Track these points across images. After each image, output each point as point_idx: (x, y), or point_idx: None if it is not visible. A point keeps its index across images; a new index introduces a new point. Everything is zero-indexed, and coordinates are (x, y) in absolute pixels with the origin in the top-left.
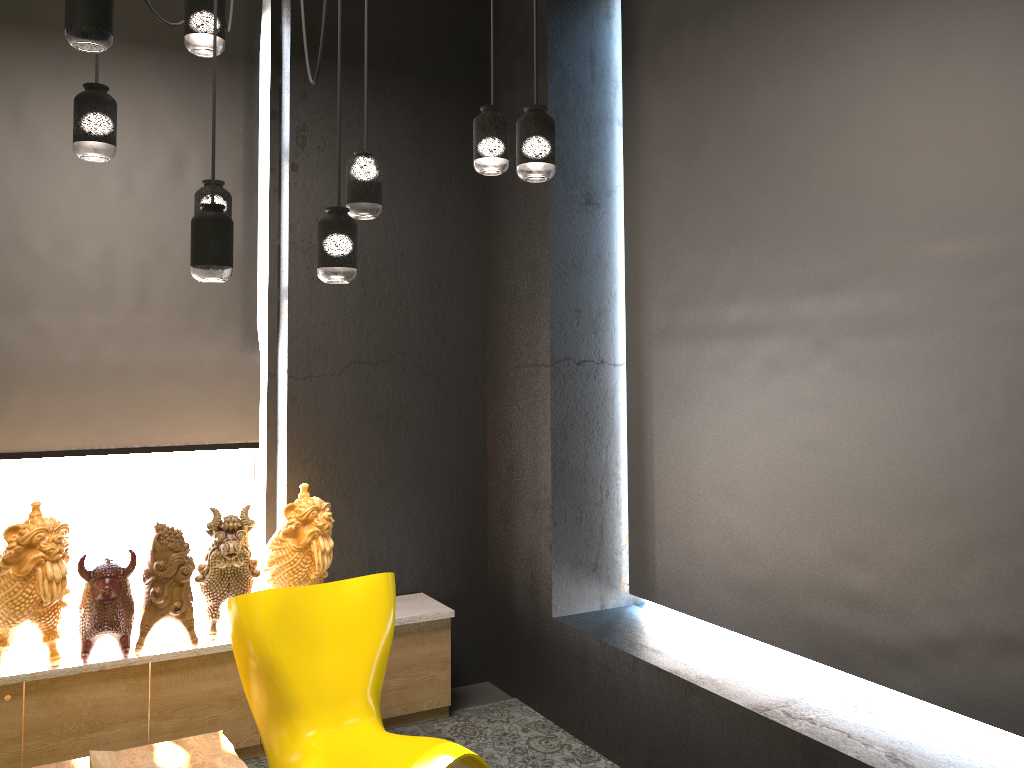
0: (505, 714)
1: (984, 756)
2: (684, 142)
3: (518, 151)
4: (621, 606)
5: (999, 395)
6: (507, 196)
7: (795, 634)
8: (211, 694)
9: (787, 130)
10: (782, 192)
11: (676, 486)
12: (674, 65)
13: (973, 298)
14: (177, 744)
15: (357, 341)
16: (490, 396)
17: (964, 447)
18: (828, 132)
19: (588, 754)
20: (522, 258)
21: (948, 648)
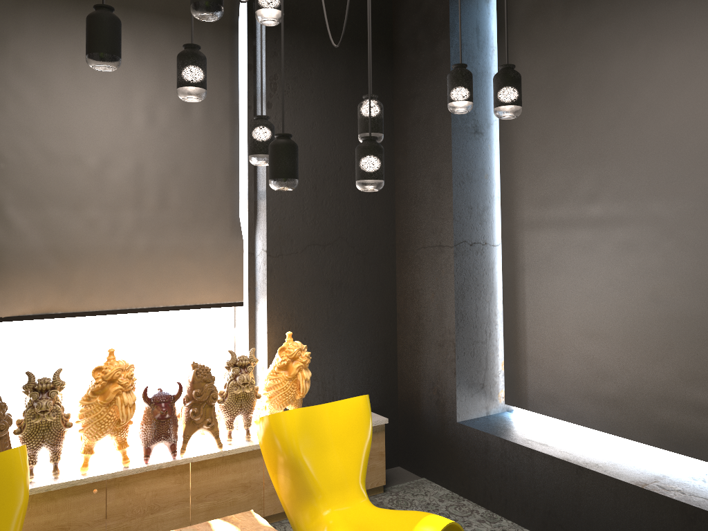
0: (422, 489)
1: None
2: (551, 90)
3: (497, 97)
4: (499, 412)
5: None
6: (413, 127)
7: (647, 431)
8: (231, 483)
9: (640, 83)
10: (636, 126)
11: (545, 330)
12: (542, 36)
13: None
14: (225, 521)
15: (312, 229)
16: (399, 267)
17: None
18: (675, 85)
19: (492, 516)
20: (427, 171)
21: None
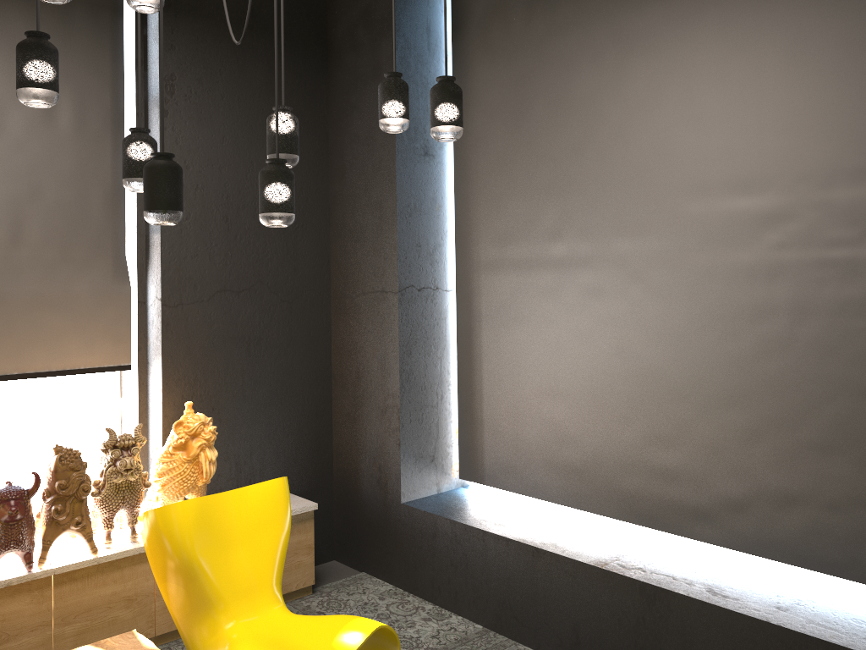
0: (360, 587)
1: (772, 583)
2: (512, 107)
3: (433, 115)
4: (452, 489)
5: (783, 315)
6: (352, 145)
7: (611, 502)
8: (110, 597)
9: (607, 103)
10: (602, 153)
11: (504, 389)
12: (502, 42)
13: (764, 242)
14: (97, 647)
15: (222, 272)
16: (335, 318)
17: (755, 354)
18: (643, 107)
19: (440, 613)
20: (368, 200)
21: (740, 506)
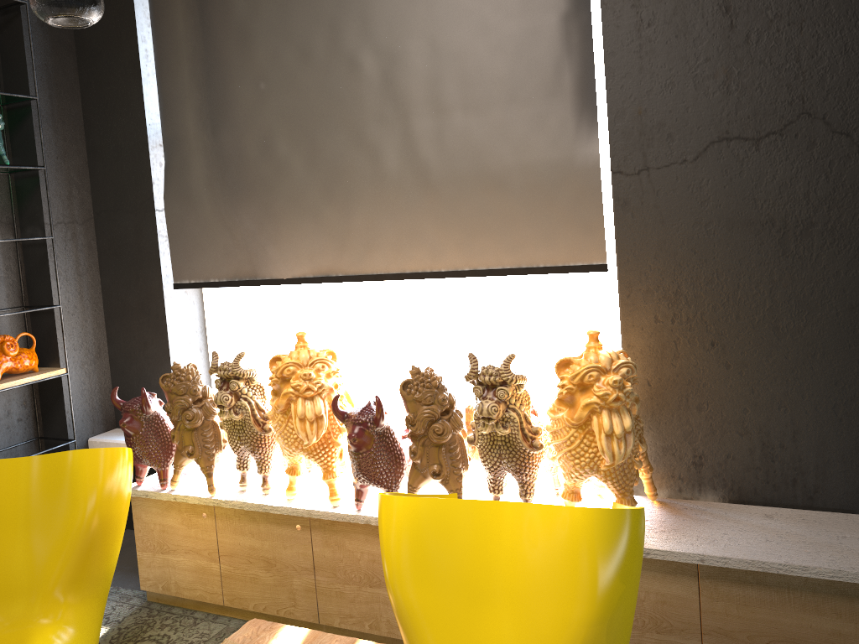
0: None
1: None
2: None
3: None
4: None
5: None
6: None
7: None
8: None
9: None
10: None
11: None
12: None
13: None
14: None
15: (721, 106)
16: None
17: None
18: None
19: None
20: None
21: None
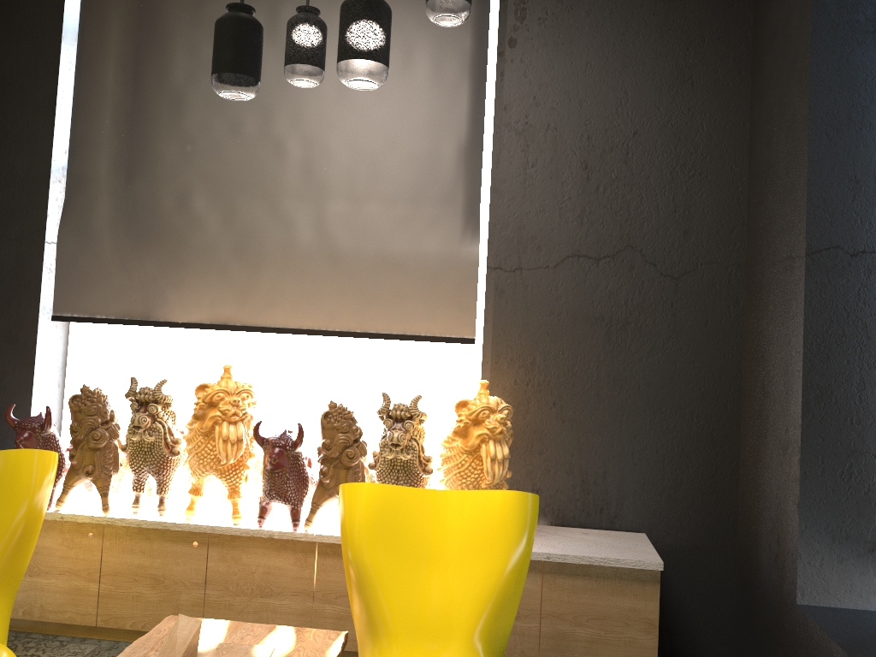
0: None
1: None
2: None
3: None
4: None
5: None
6: (770, 47)
7: None
8: None
9: None
10: None
11: None
12: None
13: None
14: (295, 633)
15: (576, 232)
16: (747, 305)
17: None
18: None
19: None
20: (781, 120)
21: None
